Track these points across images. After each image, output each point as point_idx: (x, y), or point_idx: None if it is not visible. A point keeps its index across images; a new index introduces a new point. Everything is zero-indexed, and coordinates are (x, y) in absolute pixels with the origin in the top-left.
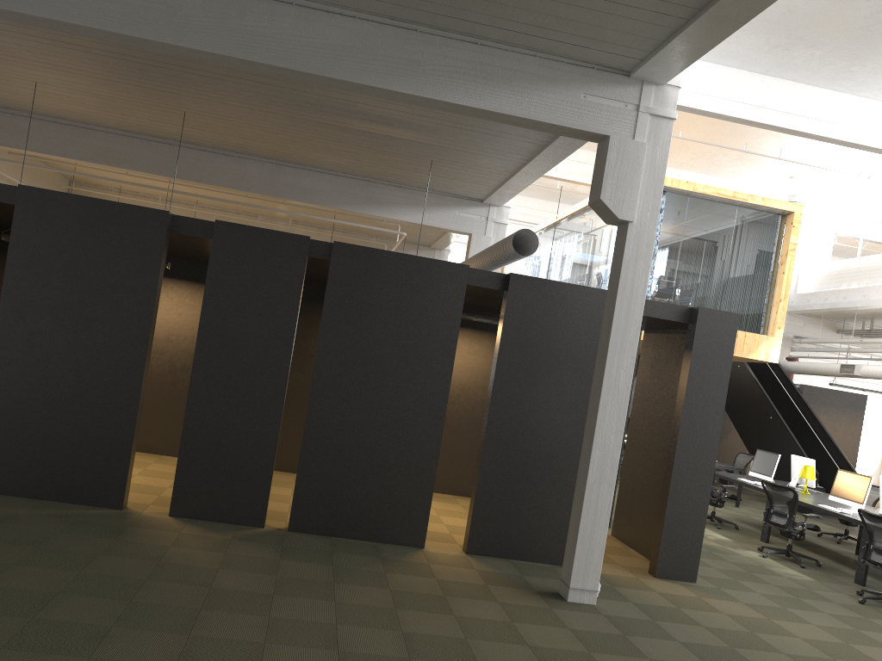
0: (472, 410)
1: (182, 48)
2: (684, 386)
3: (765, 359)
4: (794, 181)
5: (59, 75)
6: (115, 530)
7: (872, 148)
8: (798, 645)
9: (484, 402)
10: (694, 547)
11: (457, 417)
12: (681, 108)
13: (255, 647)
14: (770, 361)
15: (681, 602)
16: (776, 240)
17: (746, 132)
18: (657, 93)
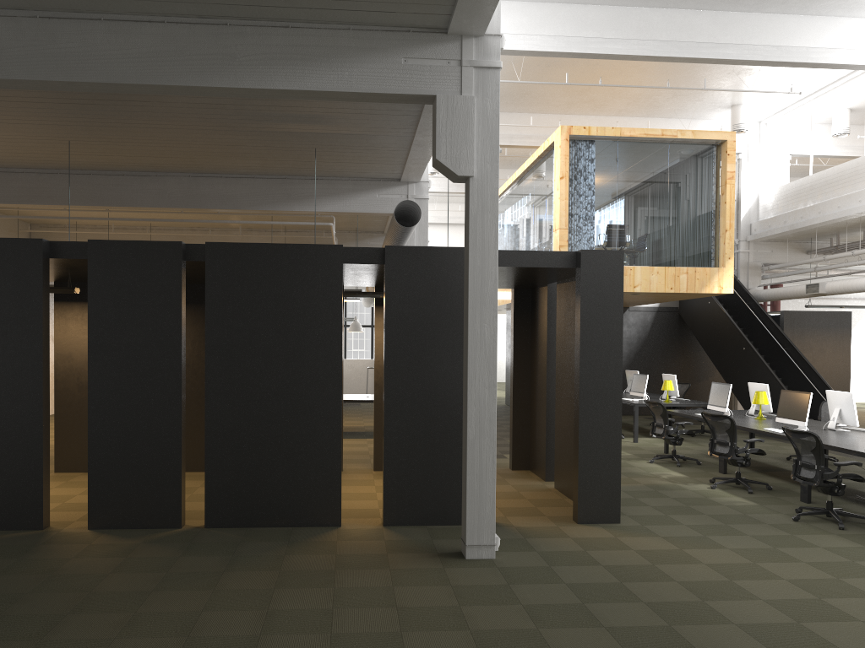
0: None
1: (3, 80)
2: (578, 331)
3: (719, 291)
4: (736, 109)
5: None
6: (24, 550)
7: (789, 63)
8: (698, 571)
9: None
10: (613, 488)
11: None
12: (586, 56)
13: (102, 644)
14: (725, 293)
15: (592, 544)
16: (714, 171)
17: (670, 69)
18: (478, 45)
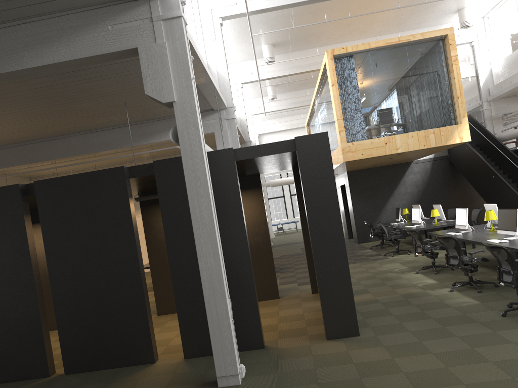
0: None
1: None
2: (304, 197)
3: (460, 141)
4: (461, 12)
5: None
6: None
7: None
8: (393, 382)
9: None
10: (350, 310)
11: None
12: None
13: None
14: (465, 141)
15: (325, 360)
16: (442, 58)
17: None
18: (163, 3)
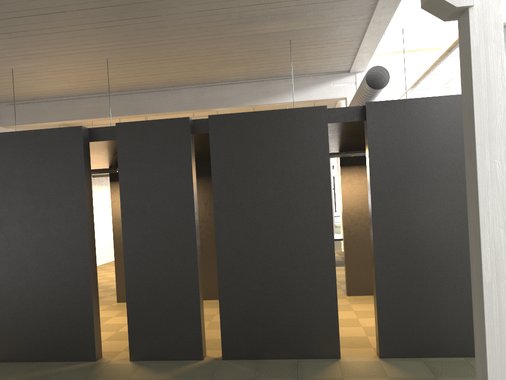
0: None
1: None
2: None
3: None
4: None
5: (34, 62)
6: None
7: None
8: None
9: None
10: None
11: (362, 235)
12: None
13: None
14: None
15: None
16: None
17: None
18: None
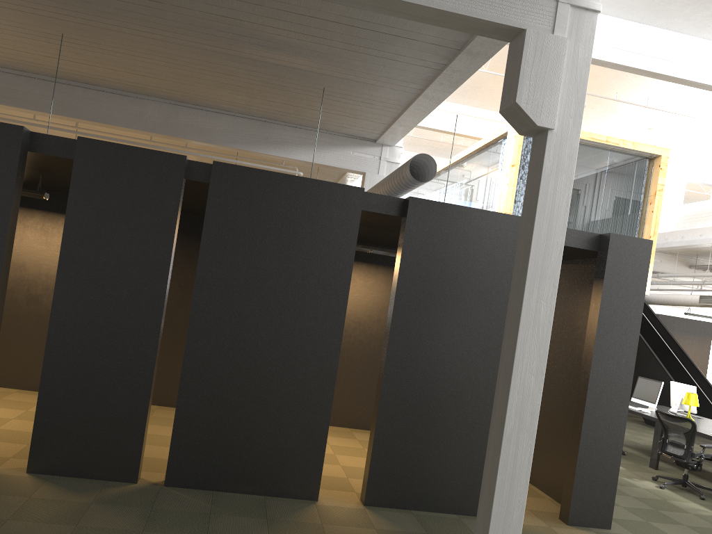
0: (368, 343)
1: None
2: (595, 319)
3: None
4: (653, 132)
5: None
6: None
7: None
8: None
9: (380, 335)
10: (608, 491)
11: (353, 351)
12: None
13: None
14: None
15: None
16: (645, 182)
17: (614, 84)
18: None
